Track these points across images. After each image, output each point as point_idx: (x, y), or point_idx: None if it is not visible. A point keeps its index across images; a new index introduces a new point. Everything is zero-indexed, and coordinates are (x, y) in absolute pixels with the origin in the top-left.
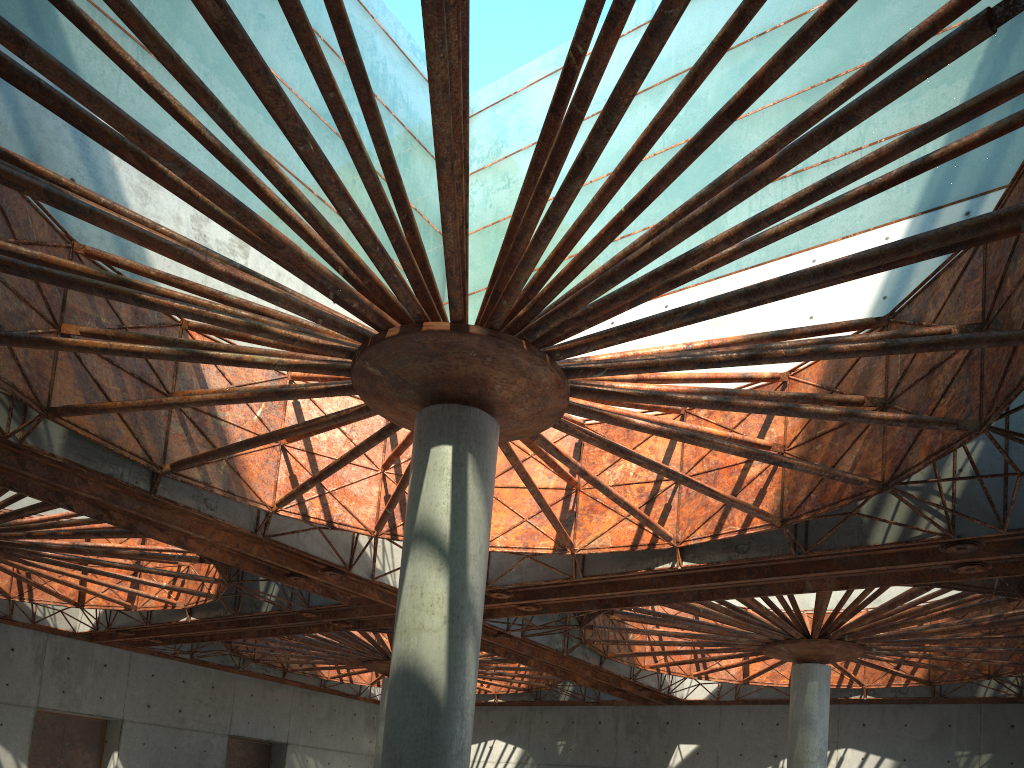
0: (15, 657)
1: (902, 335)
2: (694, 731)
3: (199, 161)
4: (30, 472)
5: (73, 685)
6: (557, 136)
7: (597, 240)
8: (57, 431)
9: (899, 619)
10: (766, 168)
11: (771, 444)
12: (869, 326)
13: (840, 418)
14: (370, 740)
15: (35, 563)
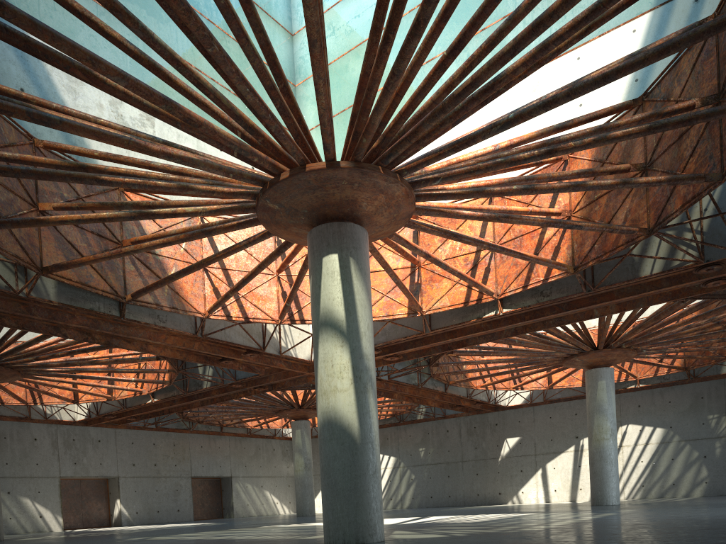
0: (38, 444)
1: (658, 113)
2: (516, 428)
3: (107, 56)
4: (36, 316)
5: (81, 458)
6: (392, 5)
7: (427, 80)
8: (50, 283)
9: (662, 326)
10: (557, 7)
11: (561, 211)
12: (629, 107)
13: (616, 187)
14: (287, 466)
15: (42, 377)
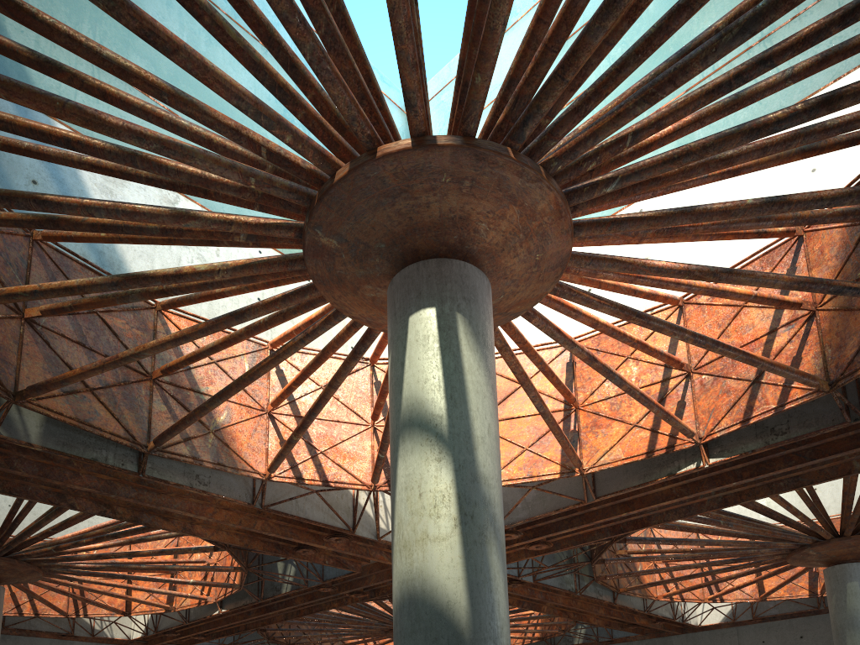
0: None
1: None
2: None
3: None
4: (18, 470)
5: None
6: None
7: None
8: (33, 420)
9: None
10: None
11: (801, 301)
12: None
13: None
14: None
15: (74, 577)
